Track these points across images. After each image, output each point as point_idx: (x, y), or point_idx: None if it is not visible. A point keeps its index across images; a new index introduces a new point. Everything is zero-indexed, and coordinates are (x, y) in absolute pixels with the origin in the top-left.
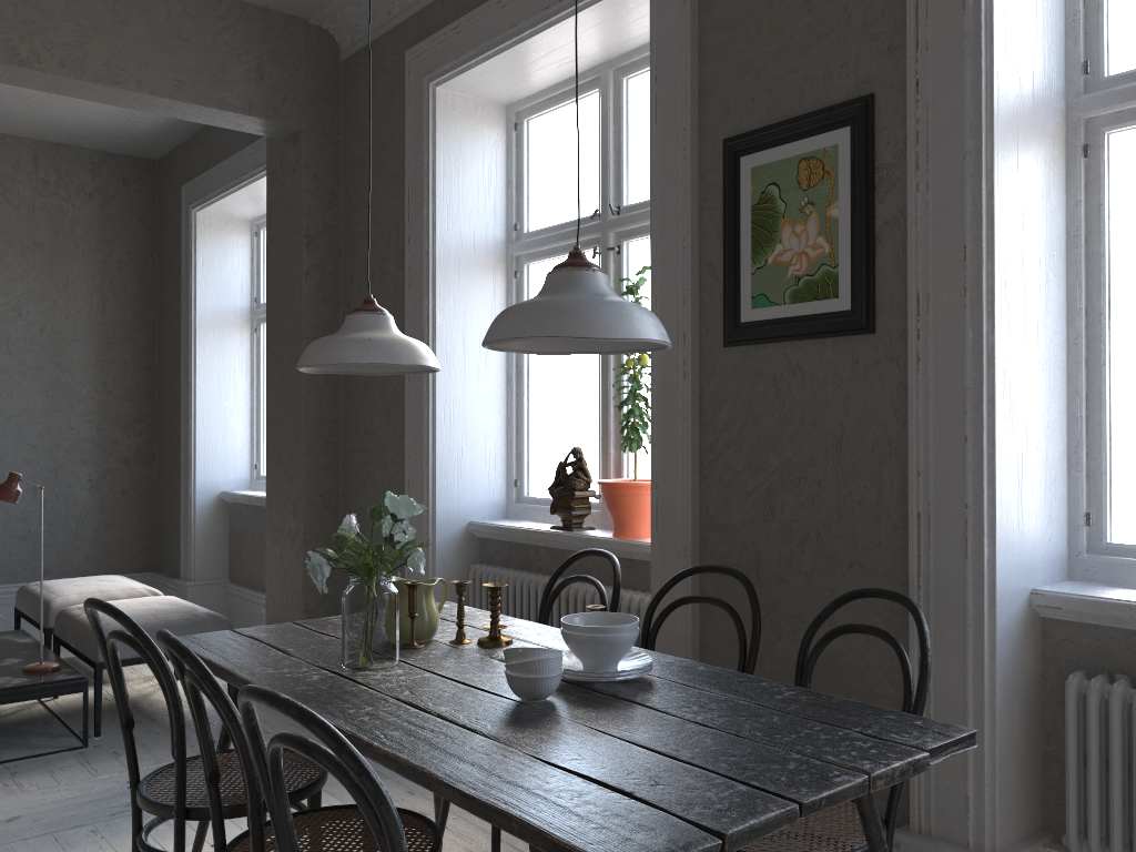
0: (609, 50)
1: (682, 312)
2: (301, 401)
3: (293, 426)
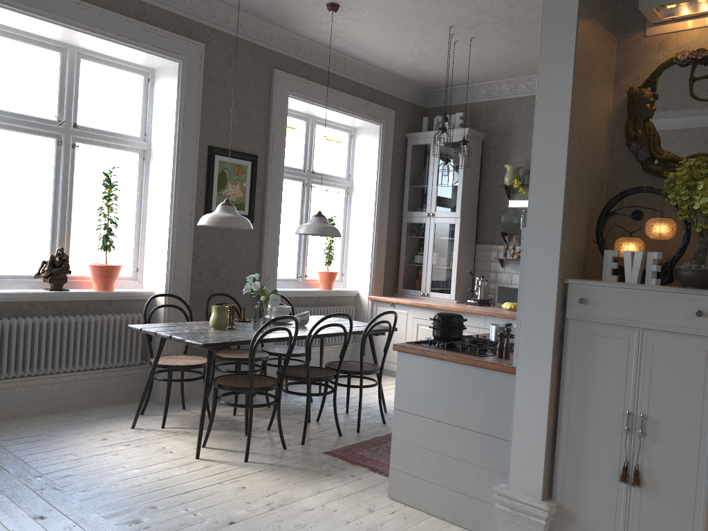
0: (92, 48)
1: (191, 202)
2: None
3: None
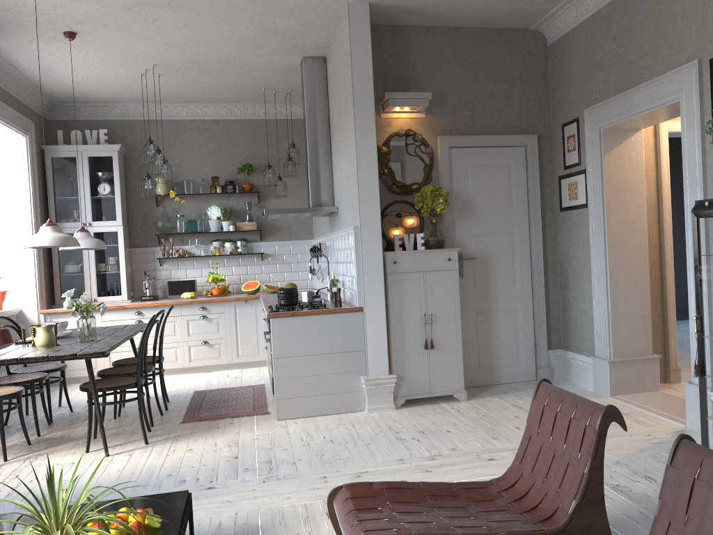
0: None
1: None
2: None
3: None
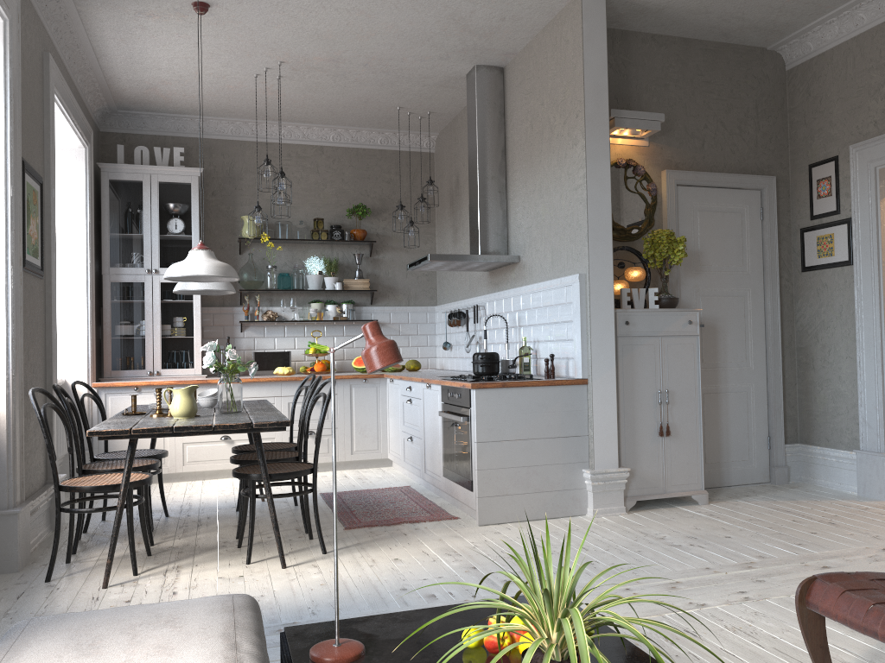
0: None
1: (19, 244)
2: None
3: None
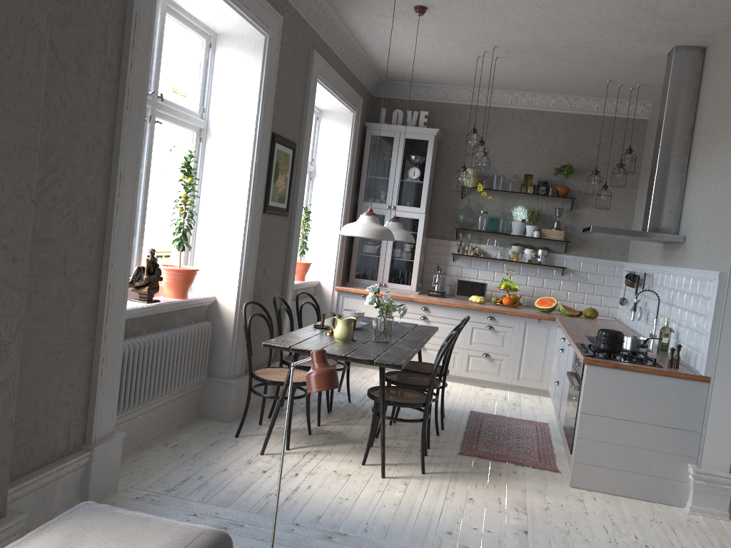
0: (185, 4)
1: (260, 196)
2: (30, 203)
3: (7, 237)
